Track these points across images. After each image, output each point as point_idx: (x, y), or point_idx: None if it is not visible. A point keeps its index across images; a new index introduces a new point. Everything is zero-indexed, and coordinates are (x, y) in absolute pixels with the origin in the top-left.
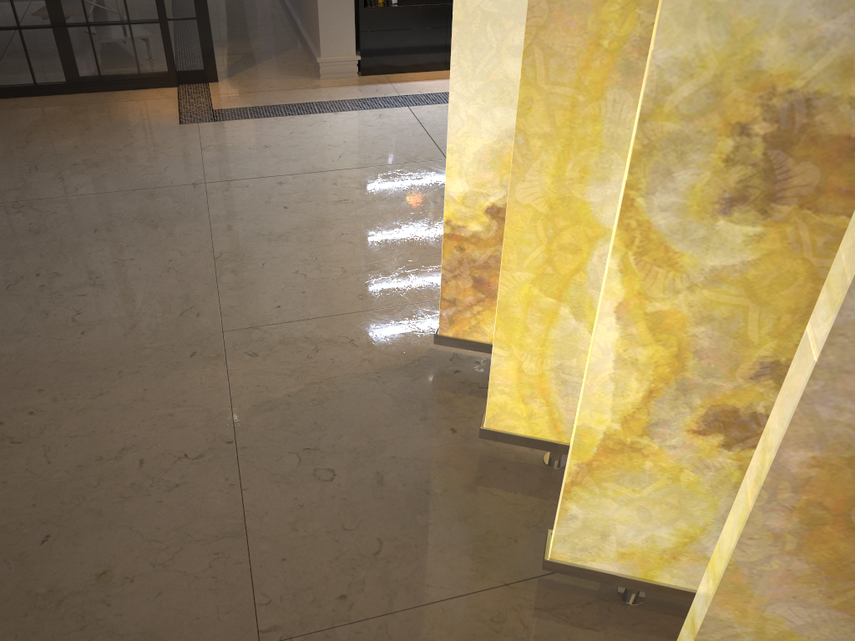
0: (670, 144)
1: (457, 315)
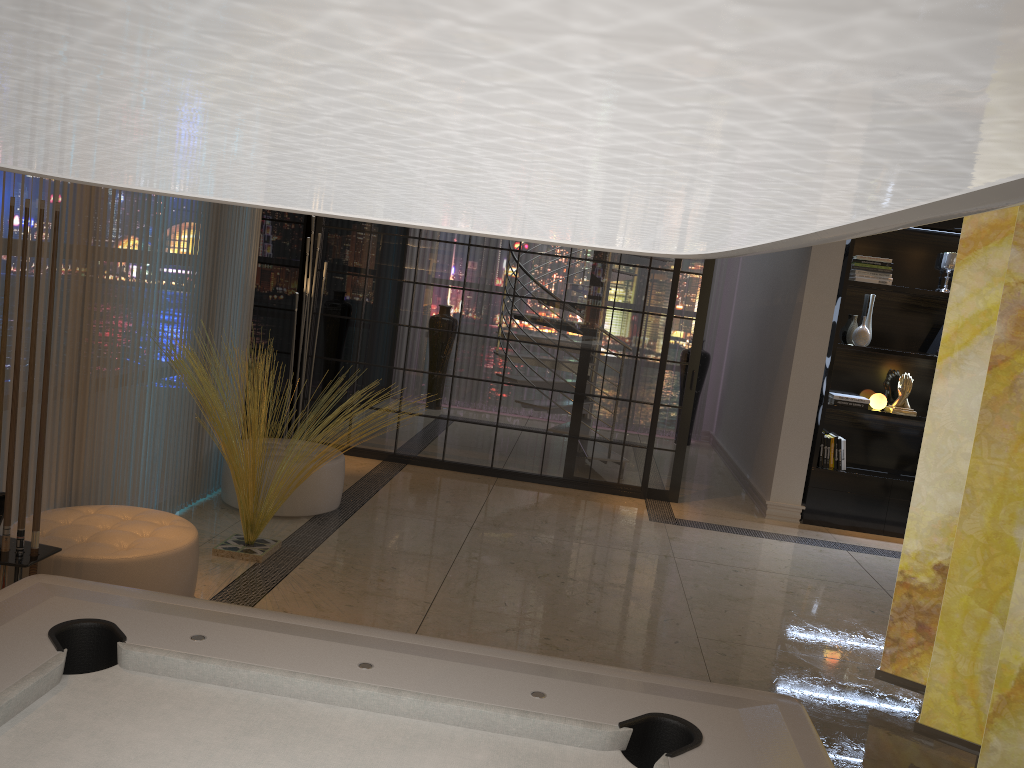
0: None
1: (898, 654)
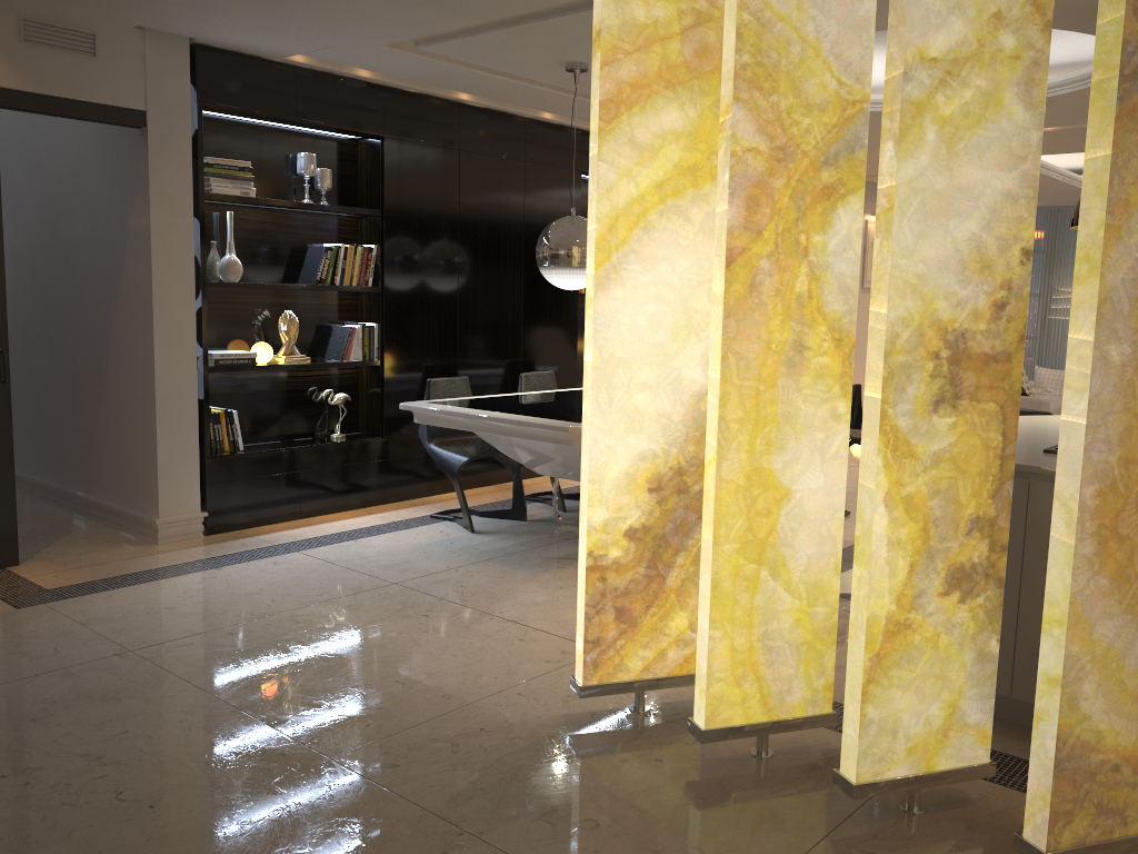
0: (902, 370)
1: (600, 657)
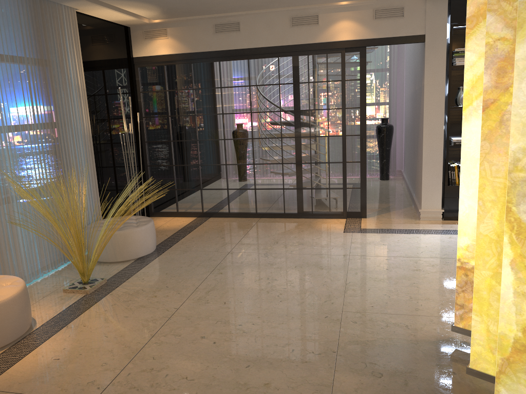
0: (523, 182)
1: (464, 314)
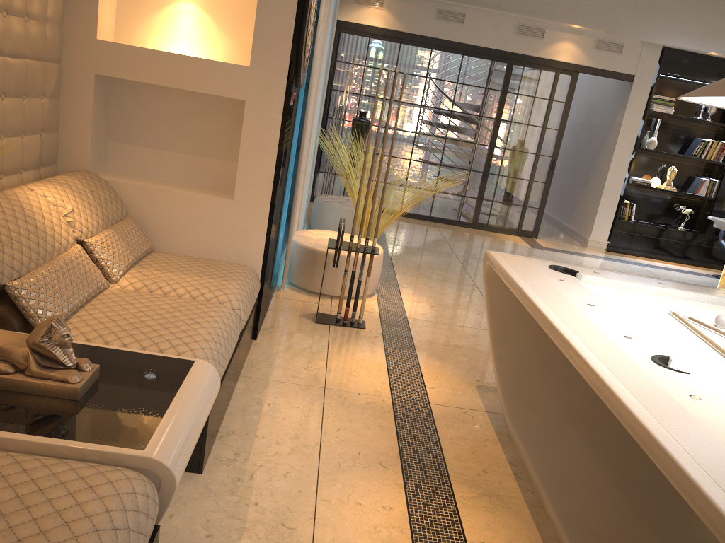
0: None
1: None
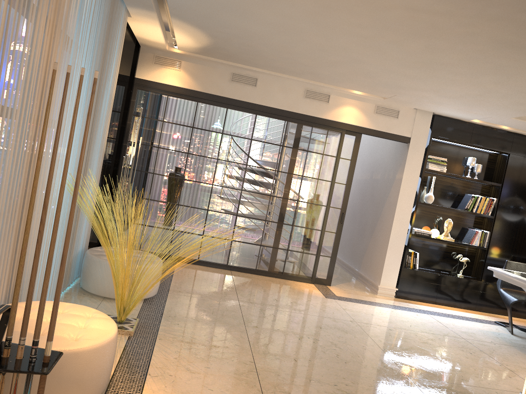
0: None
1: None
